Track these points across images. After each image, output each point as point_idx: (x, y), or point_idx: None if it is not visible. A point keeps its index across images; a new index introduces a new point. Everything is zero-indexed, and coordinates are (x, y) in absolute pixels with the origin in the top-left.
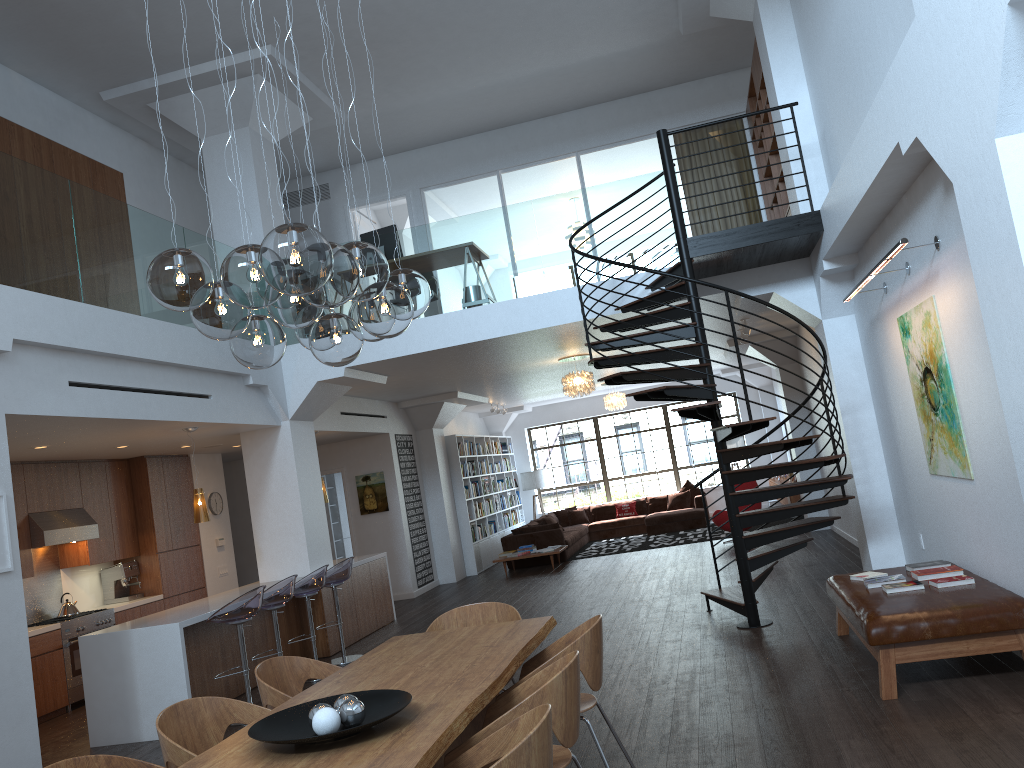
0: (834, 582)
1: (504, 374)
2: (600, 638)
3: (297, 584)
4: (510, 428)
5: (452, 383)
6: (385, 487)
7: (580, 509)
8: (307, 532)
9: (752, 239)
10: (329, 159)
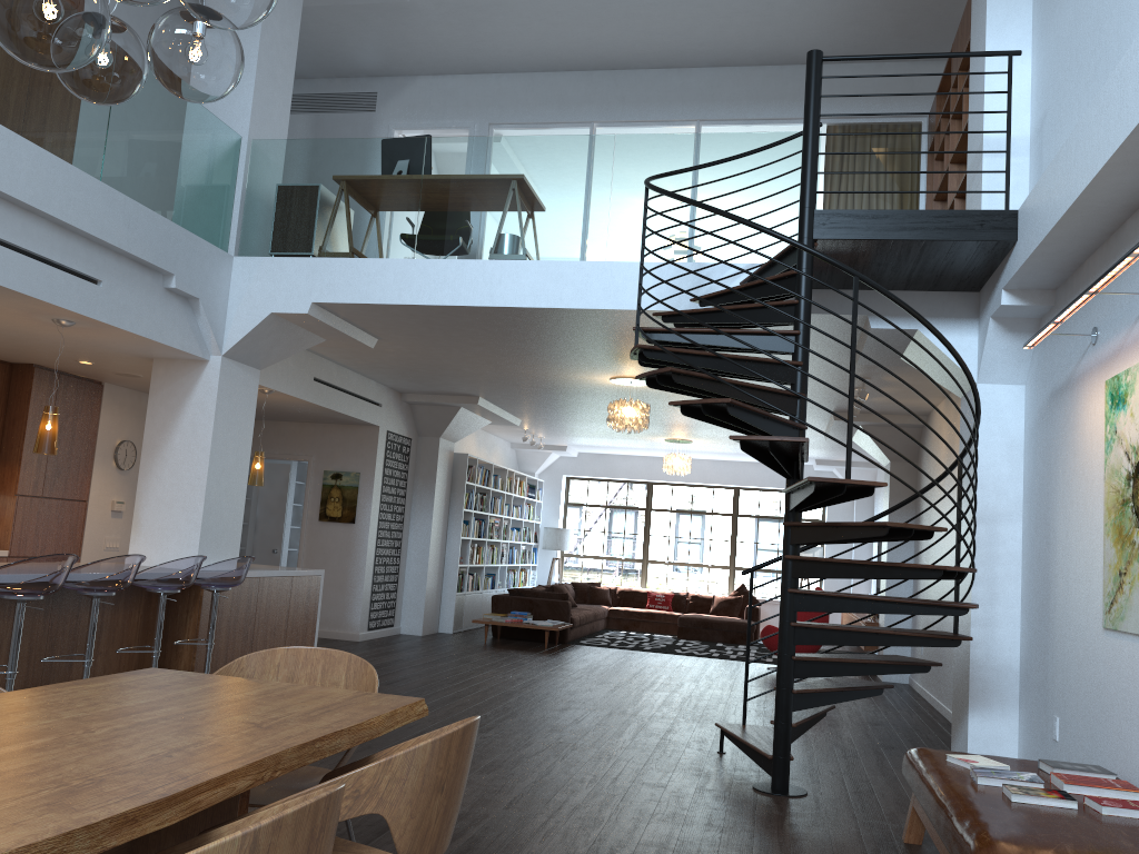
0: (919, 759)
1: (539, 384)
2: (456, 763)
3: (149, 571)
4: (546, 471)
5: (470, 380)
6: (357, 493)
7: (605, 587)
8: (207, 511)
9: (909, 231)
10: (384, 59)
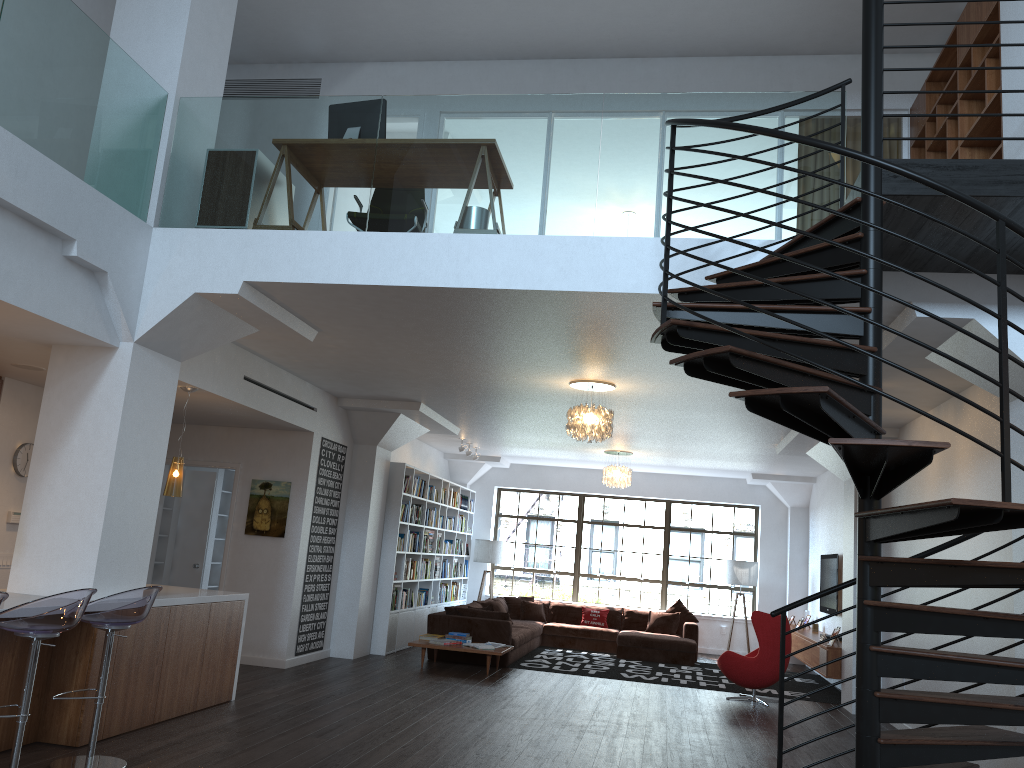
0: None
1: (489, 388)
2: None
3: (16, 611)
4: (477, 482)
5: (415, 382)
6: (288, 504)
7: (538, 602)
8: (108, 528)
9: (1006, 185)
10: (330, 42)
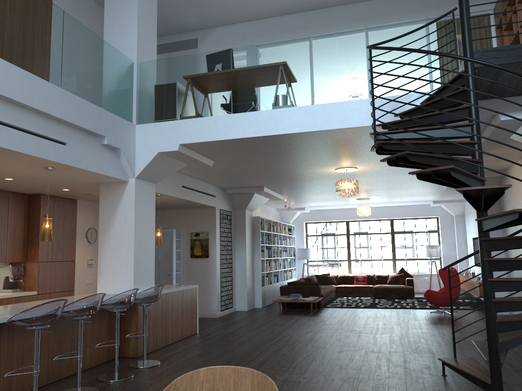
0: None
1: (296, 176)
2: None
3: (108, 300)
4: (295, 221)
5: (260, 178)
6: (208, 242)
7: (331, 276)
8: (136, 262)
9: None
10: (199, 20)
